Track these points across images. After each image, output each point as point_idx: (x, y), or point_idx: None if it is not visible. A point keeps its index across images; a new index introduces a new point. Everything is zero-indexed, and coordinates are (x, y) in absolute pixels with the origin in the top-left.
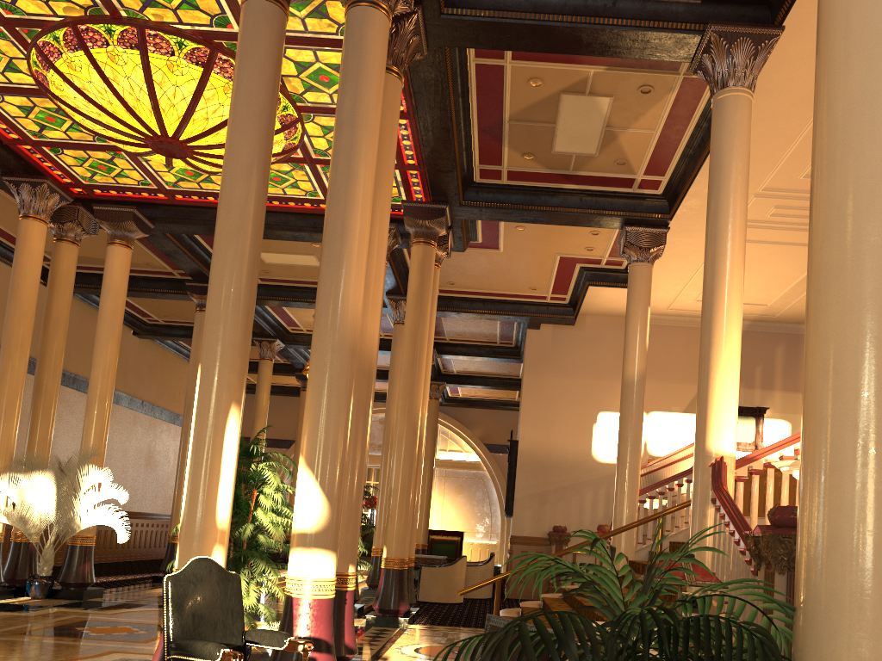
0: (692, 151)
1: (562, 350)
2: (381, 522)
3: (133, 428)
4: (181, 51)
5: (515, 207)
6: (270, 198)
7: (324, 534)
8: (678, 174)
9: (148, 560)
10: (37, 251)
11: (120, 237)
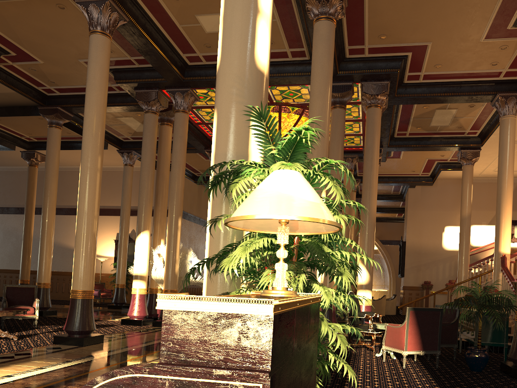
0: (491, 122)
1: (426, 197)
2: None
3: None
4: (292, 111)
5: (411, 146)
6: None
7: (368, 285)
8: (485, 129)
9: None
10: None
11: None
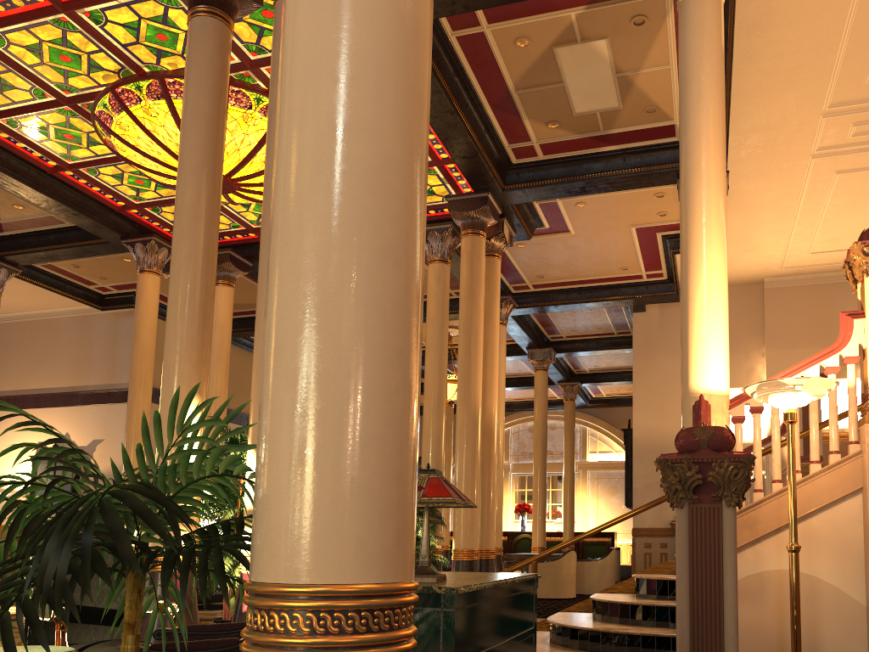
0: None
1: (671, 330)
2: None
3: None
4: None
5: (557, 182)
6: None
7: None
8: None
9: None
10: (152, 299)
11: (221, 277)
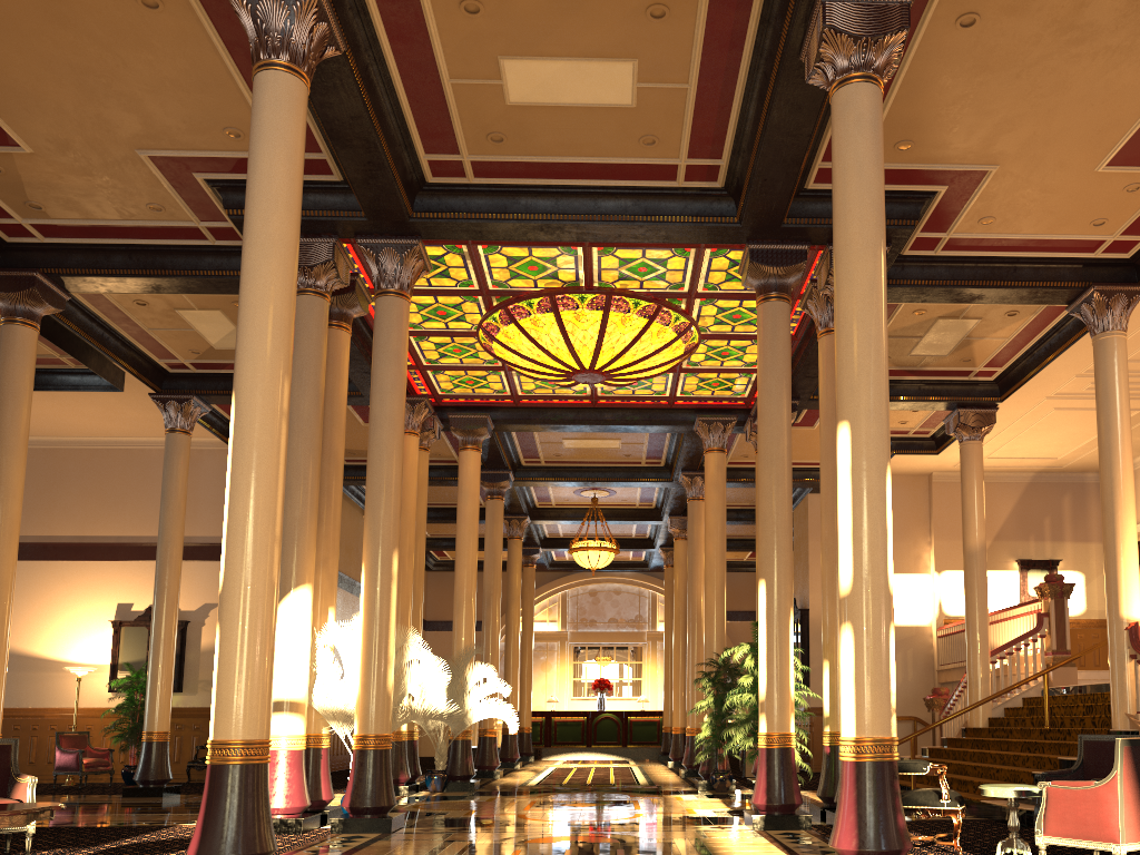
0: (1036, 351)
1: None
2: (695, 701)
3: None
4: (635, 308)
5: None
6: (617, 398)
7: None
8: (1016, 366)
9: None
10: (415, 464)
11: (473, 442)
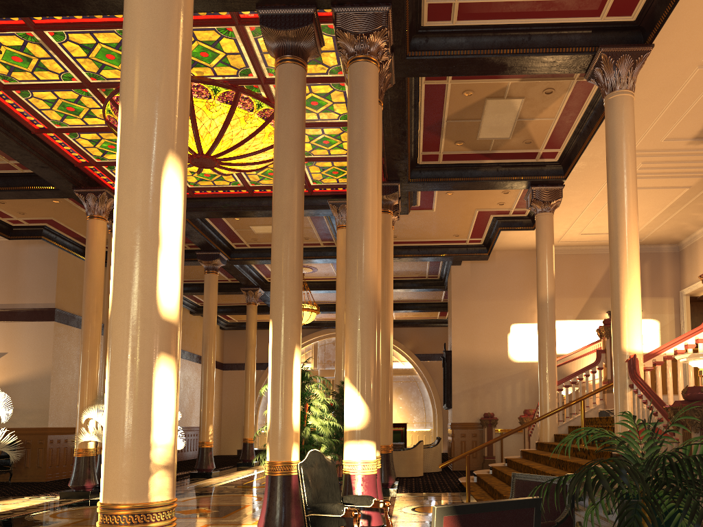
0: (581, 130)
1: (479, 279)
2: None
3: None
4: (215, 95)
5: (449, 180)
6: (265, 187)
7: (367, 429)
8: (570, 146)
9: None
10: (102, 241)
11: None
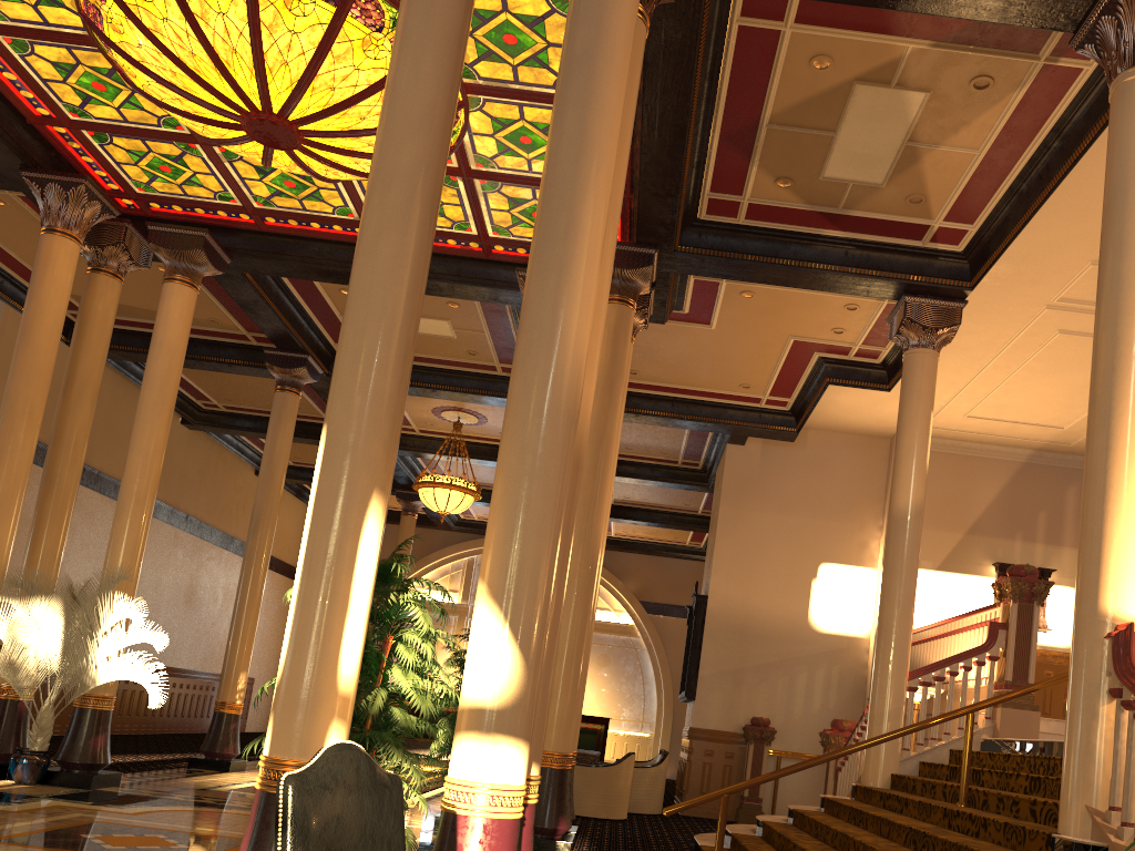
0: (1025, 185)
1: (773, 475)
2: None
3: (171, 551)
4: None
5: (752, 259)
6: None
7: (514, 711)
8: (995, 221)
9: (179, 734)
10: (63, 281)
11: (182, 271)
